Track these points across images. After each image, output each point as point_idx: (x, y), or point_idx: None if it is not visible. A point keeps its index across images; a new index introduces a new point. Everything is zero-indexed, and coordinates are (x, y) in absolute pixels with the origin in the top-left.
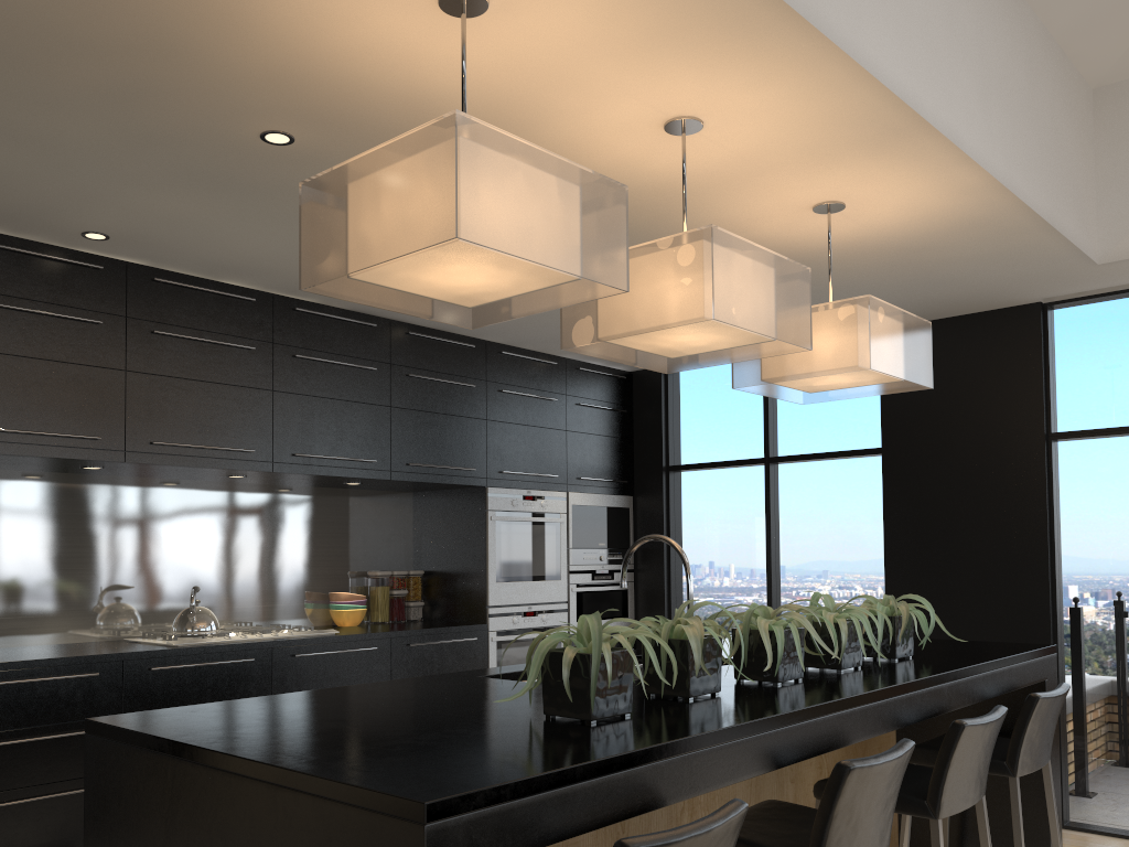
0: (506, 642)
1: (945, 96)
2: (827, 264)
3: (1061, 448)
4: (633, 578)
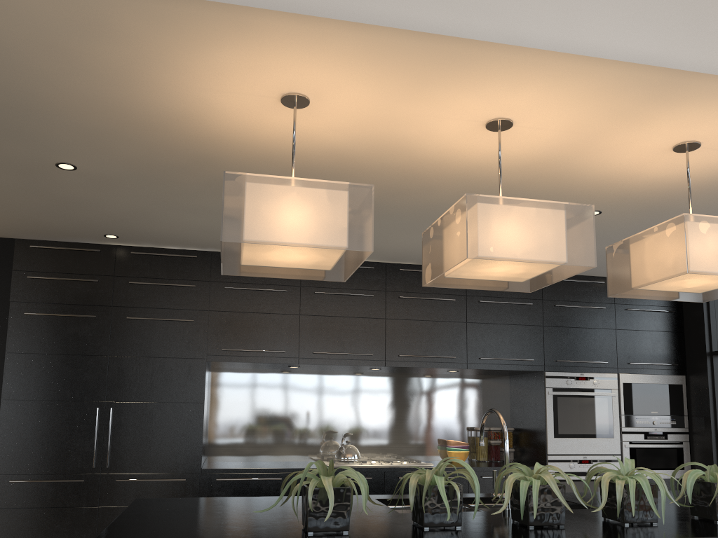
0: (564, 480)
1: None
2: None
3: None
4: (688, 439)
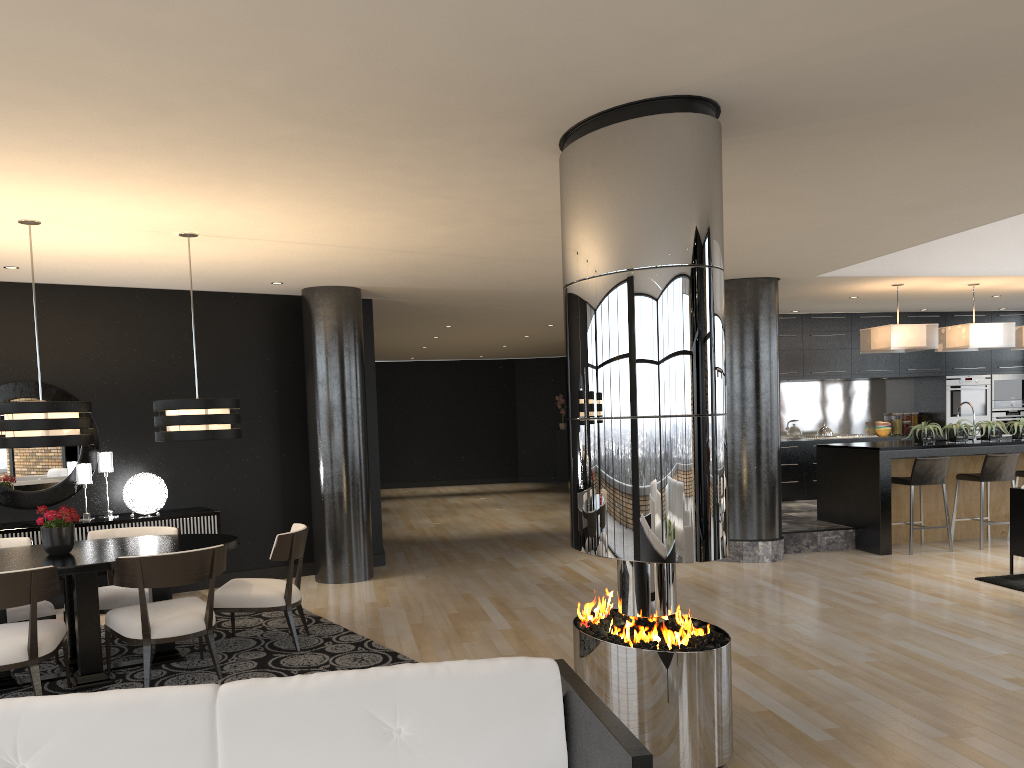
0: None
1: None
2: None
3: None
4: None
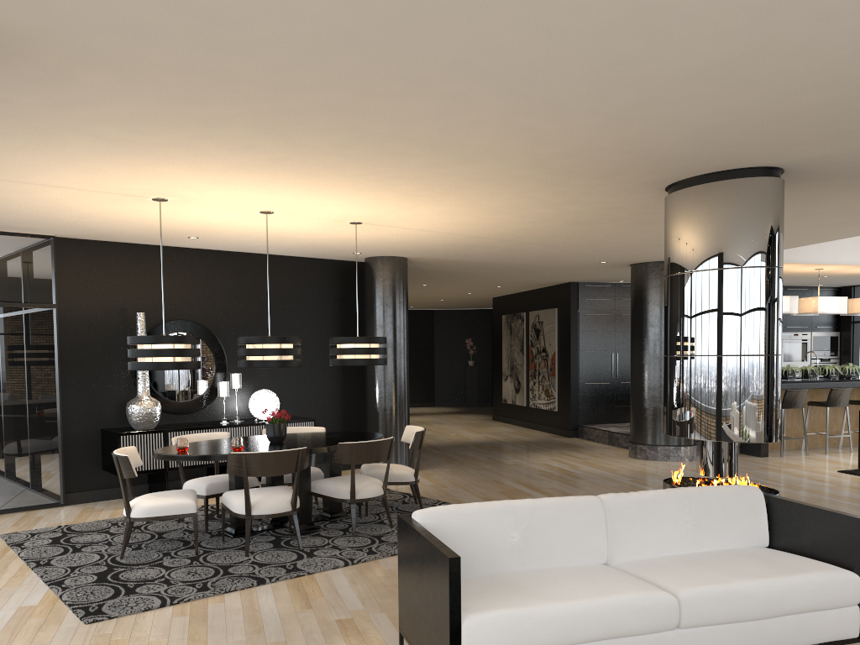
0: None
1: None
2: None
3: None
4: (838, 361)
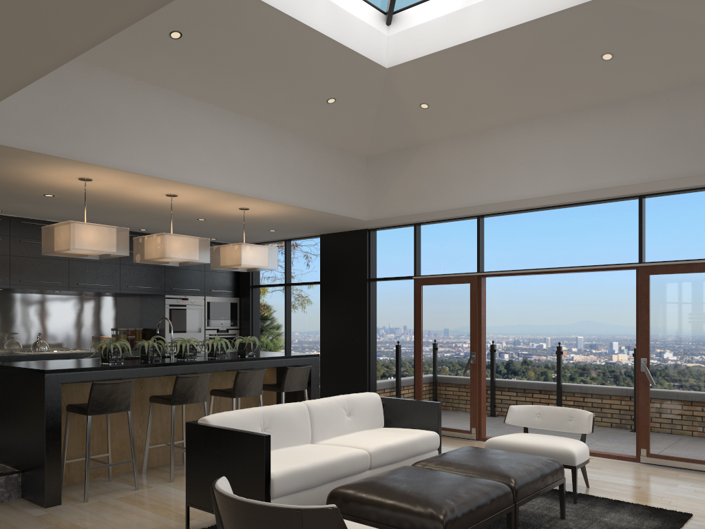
0: None
1: (256, 185)
2: (267, 219)
3: (374, 284)
4: (239, 332)
